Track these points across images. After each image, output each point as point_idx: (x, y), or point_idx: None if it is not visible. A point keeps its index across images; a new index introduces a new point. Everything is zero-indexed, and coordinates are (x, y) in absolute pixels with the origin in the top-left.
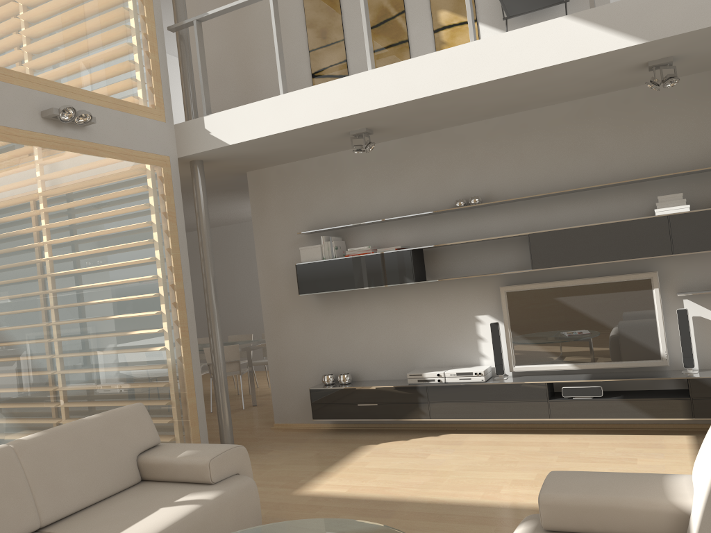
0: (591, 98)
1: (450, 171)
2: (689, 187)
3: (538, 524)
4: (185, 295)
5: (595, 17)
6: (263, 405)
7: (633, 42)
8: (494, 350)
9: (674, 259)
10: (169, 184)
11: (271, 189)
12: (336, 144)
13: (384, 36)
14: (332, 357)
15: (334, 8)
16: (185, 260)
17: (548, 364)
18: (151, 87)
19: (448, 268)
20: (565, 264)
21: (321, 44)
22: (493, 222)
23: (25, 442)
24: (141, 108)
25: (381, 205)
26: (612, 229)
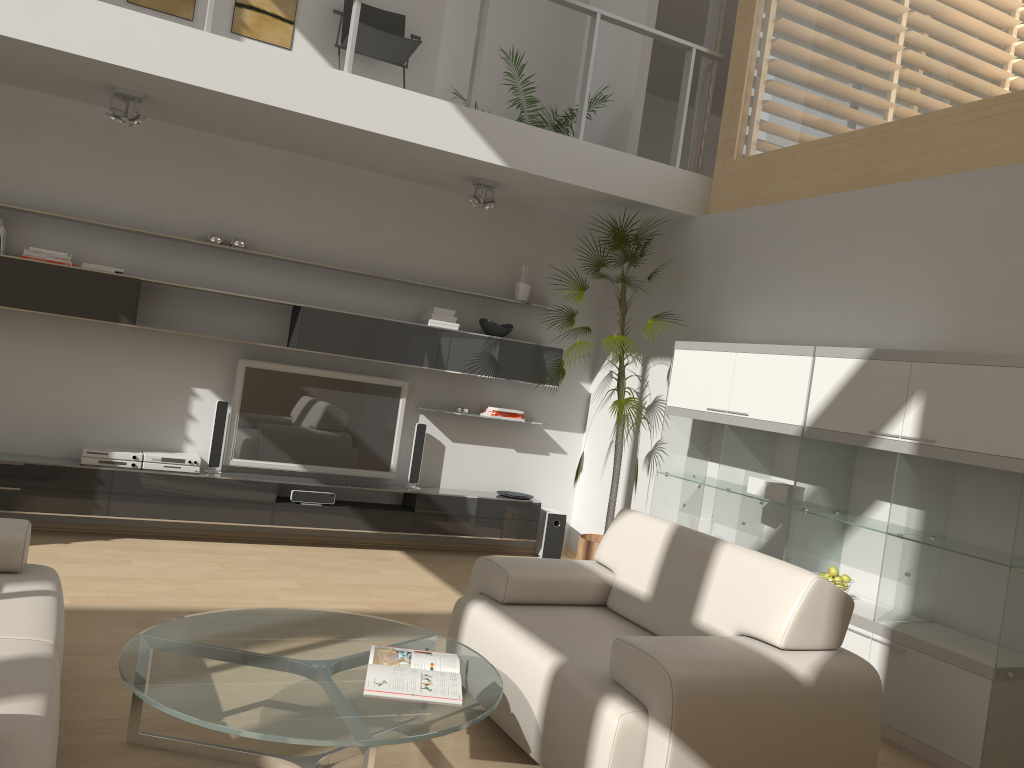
0: (392, 178)
1: (208, 191)
2: (453, 305)
3: (488, 600)
4: None
5: (475, 119)
6: None
7: (498, 162)
8: (214, 436)
9: (422, 373)
10: None
11: None
12: (56, 85)
13: None
14: None
15: None
16: None
17: (274, 461)
18: None
19: (170, 316)
20: (334, 352)
21: None
22: (248, 276)
23: None
24: None
25: (88, 199)
26: (390, 327)
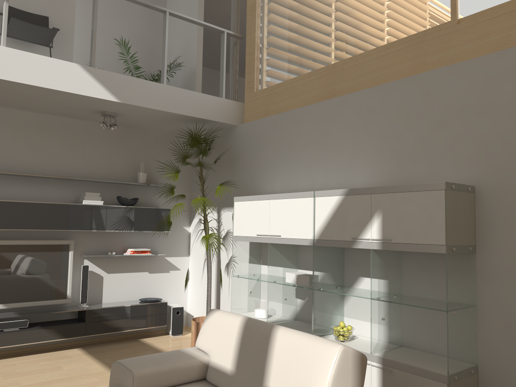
0: (50, 116)
1: None
2: (99, 190)
3: None
4: None
5: (96, 74)
6: None
7: (114, 99)
8: None
9: (83, 233)
10: None
11: None
12: None
13: None
14: None
15: None
16: None
17: None
18: None
19: None
20: (18, 228)
21: None
22: None
23: None
24: None
25: None
26: (57, 208)
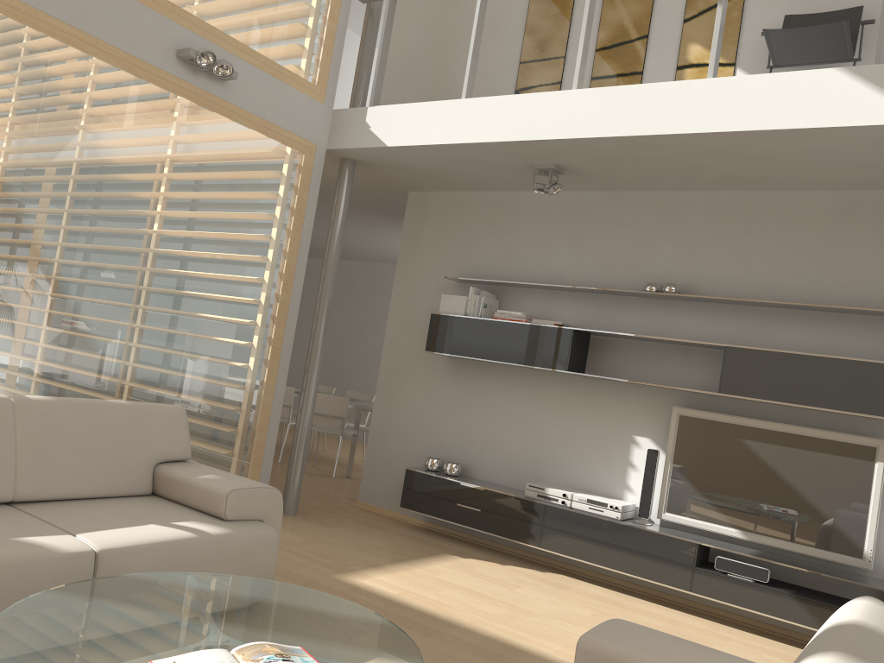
0: (858, 192)
1: (650, 245)
2: None
3: None
4: (289, 311)
5: (877, 76)
6: (358, 480)
7: None
8: (644, 485)
9: None
10: (307, 176)
11: (431, 219)
12: (518, 179)
13: (614, 62)
14: (446, 439)
15: (563, 17)
16: (301, 271)
17: (709, 522)
18: (317, 59)
19: (615, 366)
20: (763, 397)
21: (537, 56)
22: (687, 322)
23: (29, 401)
24: (298, 79)
25: (554, 268)
26: (839, 367)
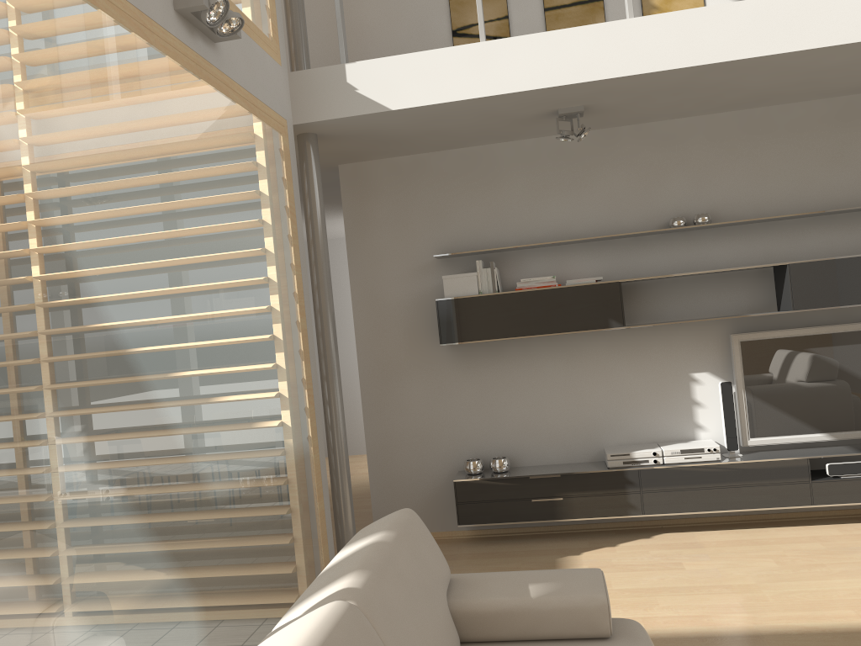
0: (851, 97)
1: (658, 179)
2: None
3: None
4: (308, 339)
5: None
6: None
7: None
8: (725, 419)
9: None
10: (288, 163)
11: (380, 192)
12: (508, 130)
13: None
14: (473, 434)
15: None
16: (306, 285)
17: (795, 434)
18: (267, 6)
19: (652, 309)
20: (837, 304)
21: None
22: (718, 249)
23: (362, 593)
24: (261, 35)
25: (556, 222)
26: None
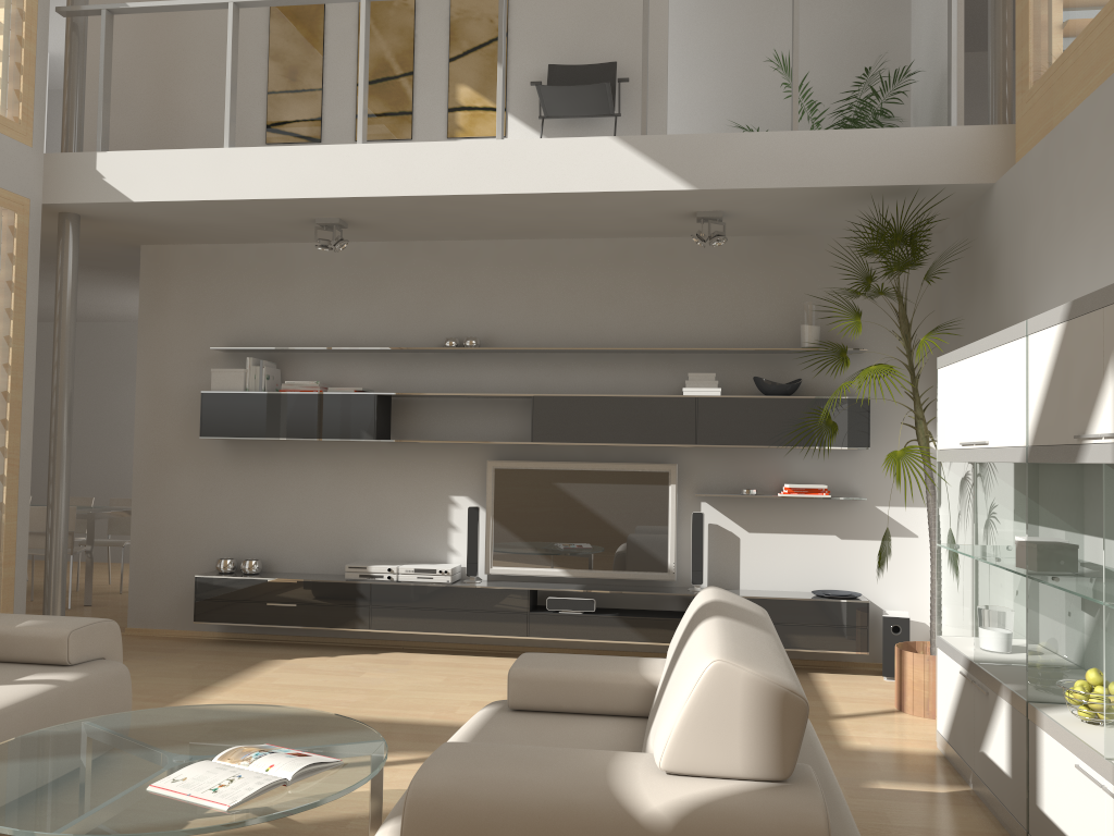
0: (630, 239)
1: (443, 298)
2: (725, 368)
3: (504, 706)
4: (23, 411)
5: (645, 146)
6: (103, 606)
7: (682, 186)
8: (469, 544)
9: (698, 452)
10: (24, 240)
11: (178, 278)
12: (290, 232)
13: (380, 99)
14: (237, 534)
15: (314, 43)
16: (31, 359)
17: (535, 567)
18: (17, 91)
19: (422, 427)
20: (572, 441)
21: (288, 87)
22: (490, 375)
23: None
24: None
25: (342, 328)
26: (633, 404)
